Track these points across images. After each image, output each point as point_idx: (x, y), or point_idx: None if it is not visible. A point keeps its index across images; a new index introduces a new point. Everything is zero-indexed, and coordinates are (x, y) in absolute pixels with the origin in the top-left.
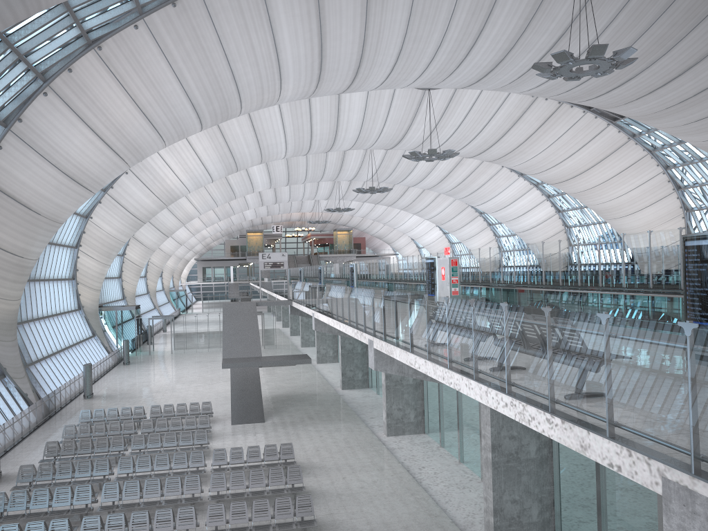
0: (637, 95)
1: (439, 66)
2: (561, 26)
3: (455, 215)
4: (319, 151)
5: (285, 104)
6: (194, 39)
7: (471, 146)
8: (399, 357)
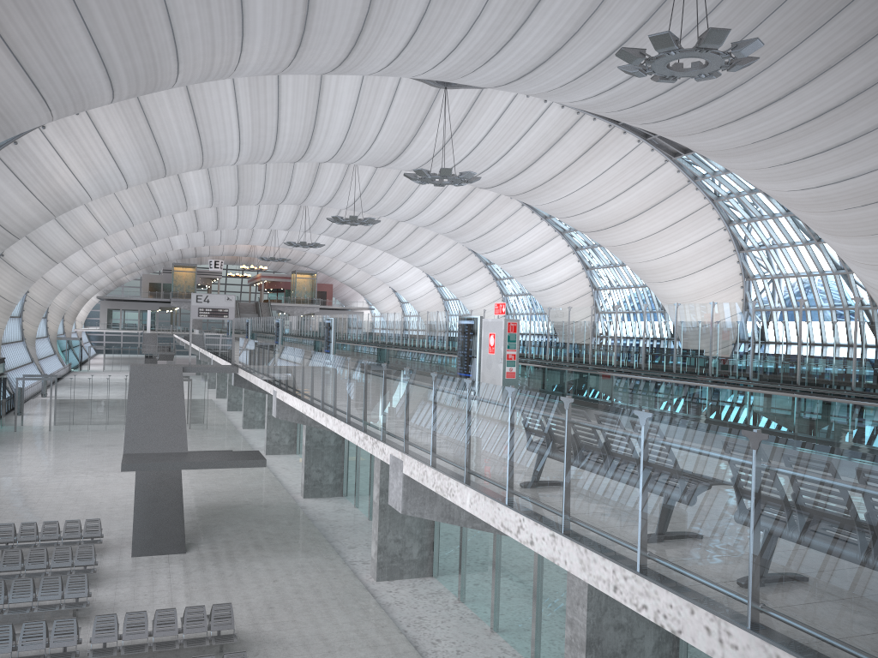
0: (720, 121)
1: (473, 48)
2: (645, 10)
3: (454, 264)
4: (286, 159)
5: (243, 85)
6: None
7: (491, 172)
8: (473, 508)
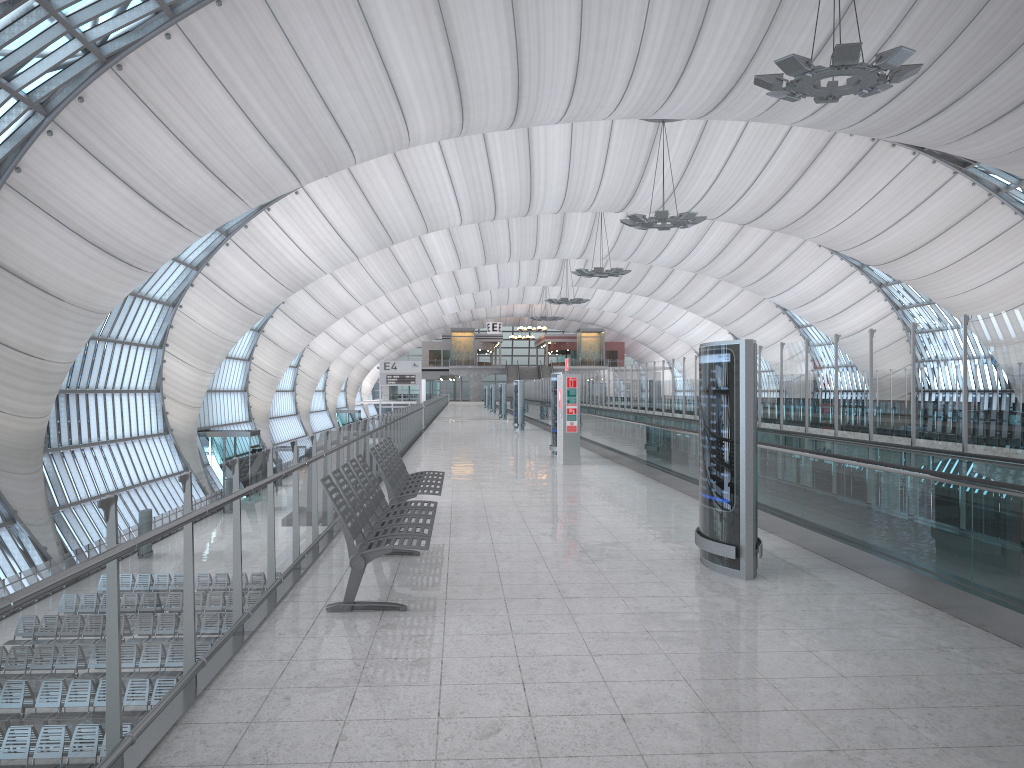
0: (974, 126)
1: (646, 85)
2: (829, 18)
3: (746, 311)
4: (512, 214)
5: (450, 146)
6: (257, 51)
7: (740, 207)
8: None
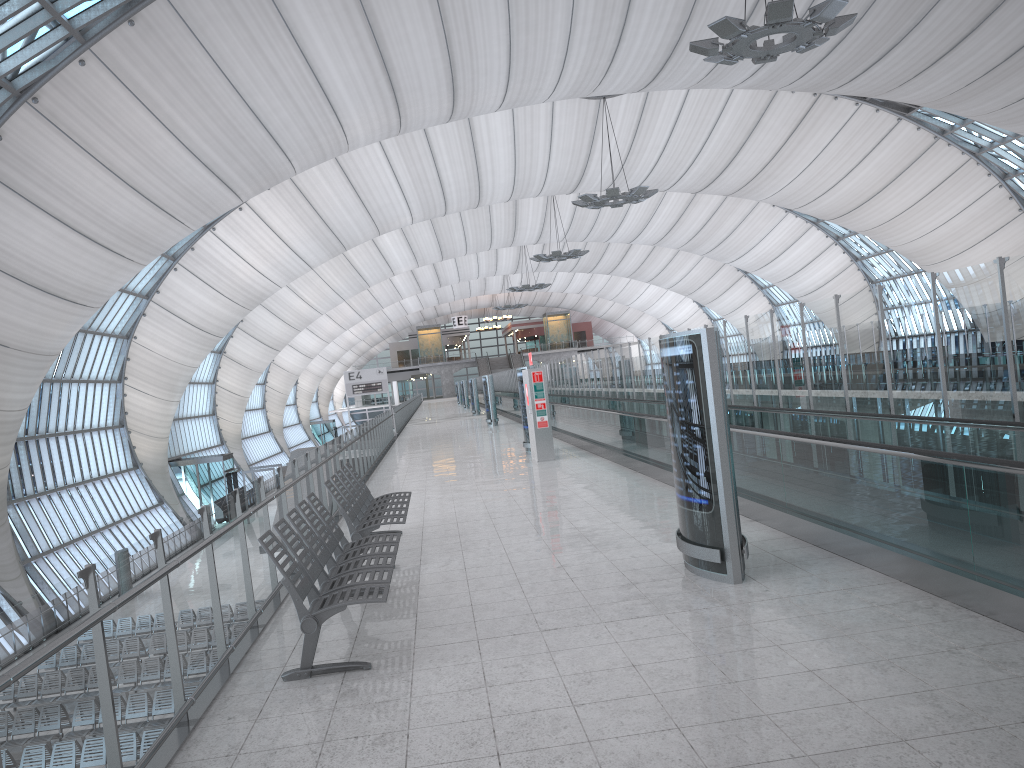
0: (913, 70)
1: (582, 63)
2: None
3: (708, 278)
4: (463, 207)
5: (392, 145)
6: (178, 69)
7: (690, 175)
8: None
